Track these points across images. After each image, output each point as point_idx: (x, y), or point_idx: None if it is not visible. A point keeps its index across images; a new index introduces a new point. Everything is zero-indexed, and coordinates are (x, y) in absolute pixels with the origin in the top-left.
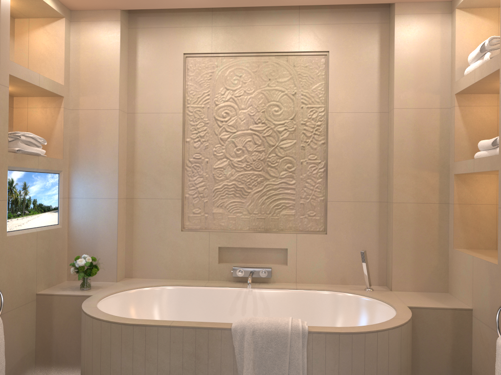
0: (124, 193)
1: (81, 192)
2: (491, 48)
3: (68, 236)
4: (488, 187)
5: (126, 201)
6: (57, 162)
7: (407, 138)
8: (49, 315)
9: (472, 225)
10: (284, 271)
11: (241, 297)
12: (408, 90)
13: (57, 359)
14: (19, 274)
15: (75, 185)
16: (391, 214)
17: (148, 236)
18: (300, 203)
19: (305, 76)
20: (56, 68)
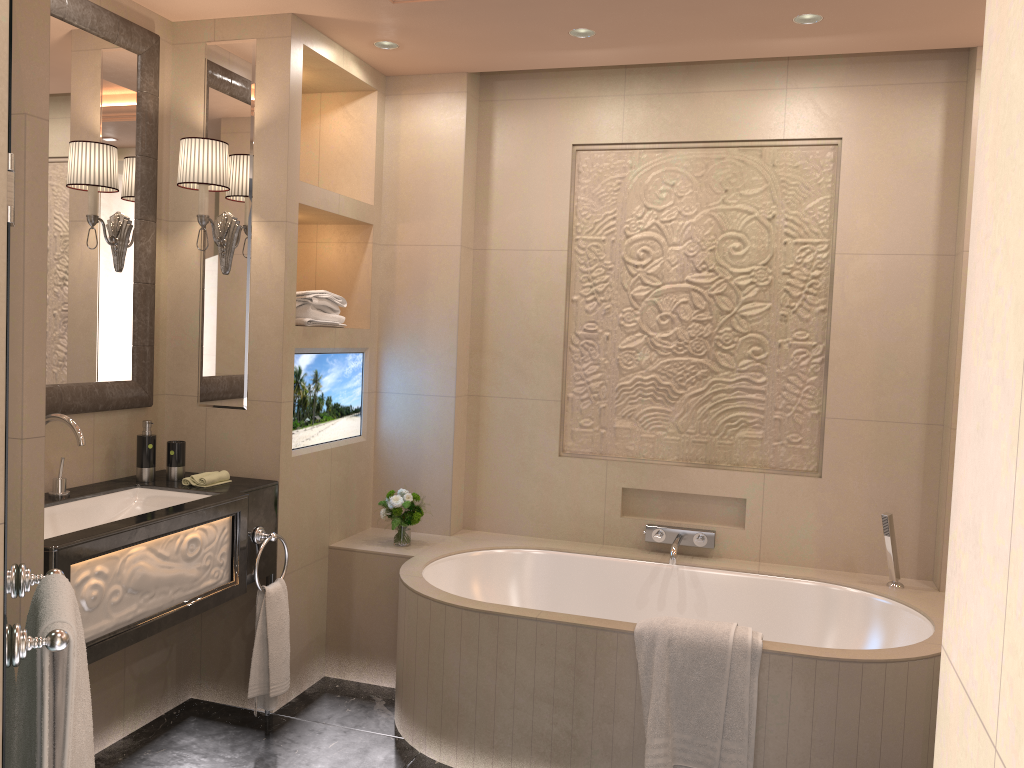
0: (464, 387)
1: (396, 384)
2: None
3: (375, 455)
4: None
5: (468, 400)
6: (362, 334)
7: None
8: (347, 581)
9: None
10: (738, 538)
11: (659, 579)
12: None
13: (358, 652)
14: (306, 515)
15: (387, 371)
16: (947, 449)
17: (503, 461)
18: (773, 418)
19: (793, 185)
20: (363, 176)
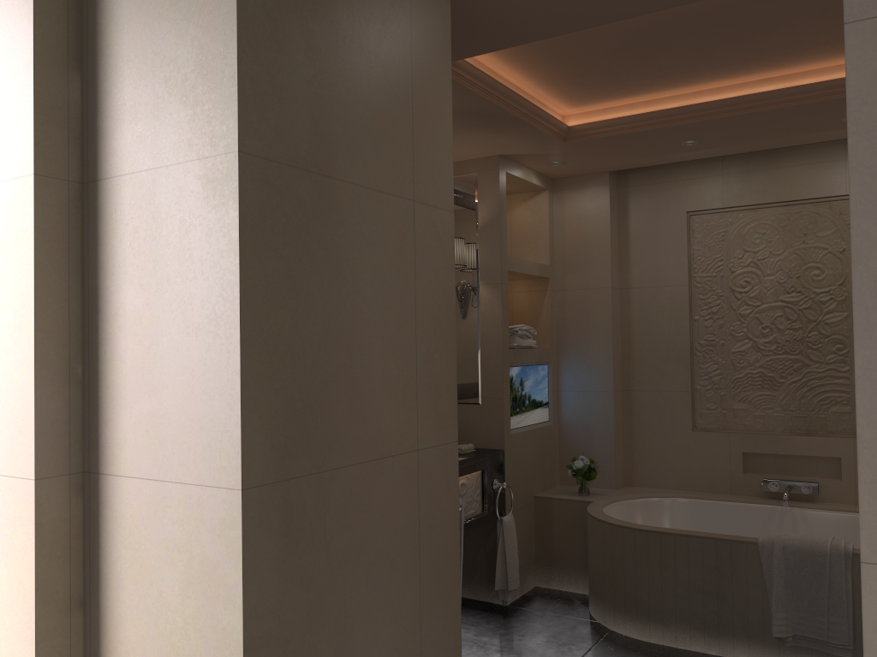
0: (619, 385)
1: (571, 384)
2: None
3: (559, 434)
4: None
5: (622, 394)
6: (547, 352)
7: None
8: (548, 520)
9: None
10: (837, 487)
11: (776, 517)
12: None
13: (558, 569)
14: (520, 474)
15: (564, 376)
16: None
17: (650, 436)
18: None
19: None
20: (541, 246)
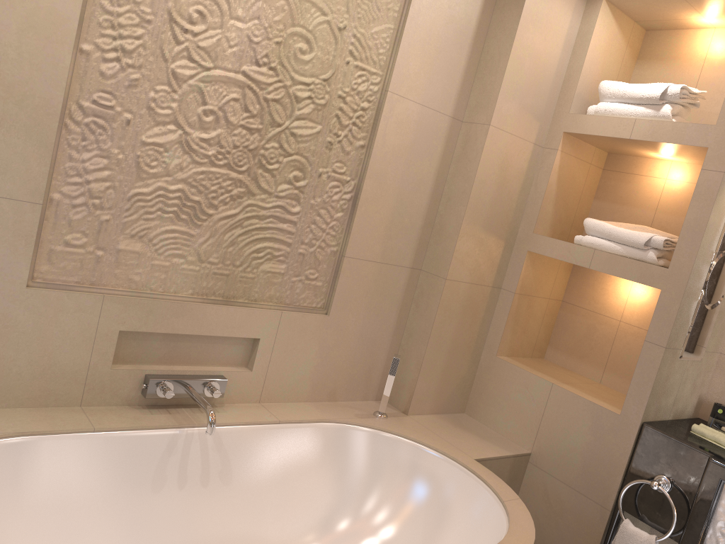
0: None
1: None
2: (673, 101)
3: None
4: (549, 274)
5: None
6: None
7: (490, 180)
8: None
9: (521, 325)
10: (244, 381)
11: (178, 449)
12: (513, 101)
13: None
14: None
15: None
16: (436, 295)
17: None
18: (298, 252)
19: (368, 0)
20: None
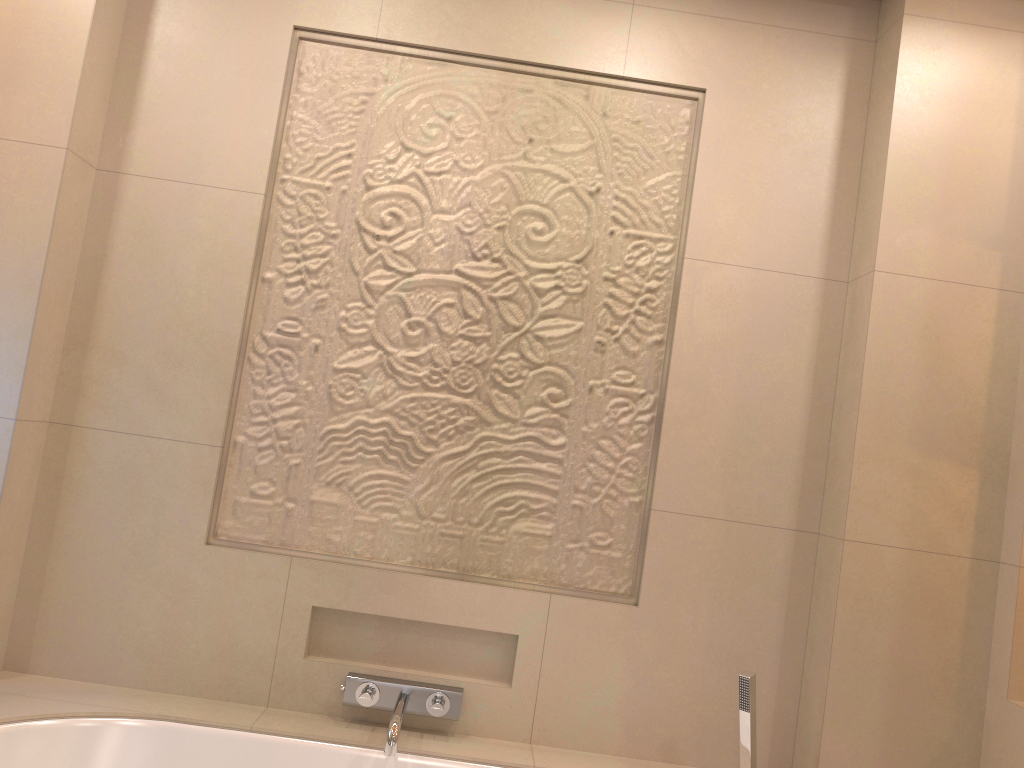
0: (43, 406)
1: None
2: None
3: None
4: None
5: (48, 431)
6: None
7: (904, 361)
8: None
9: None
10: (500, 702)
11: None
12: (920, 226)
13: None
14: None
15: None
16: (835, 572)
17: (100, 547)
18: (571, 505)
19: (630, 149)
20: None
